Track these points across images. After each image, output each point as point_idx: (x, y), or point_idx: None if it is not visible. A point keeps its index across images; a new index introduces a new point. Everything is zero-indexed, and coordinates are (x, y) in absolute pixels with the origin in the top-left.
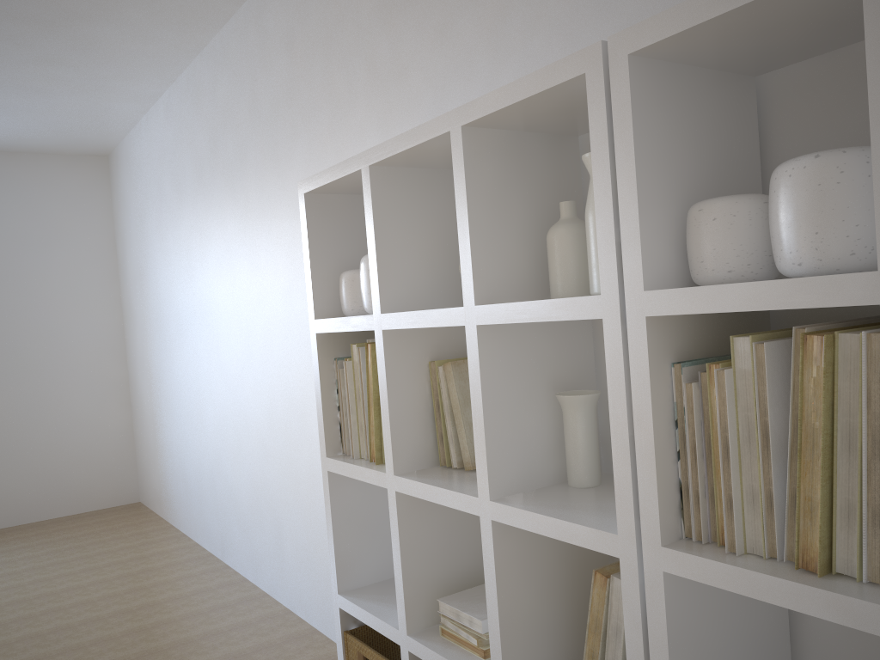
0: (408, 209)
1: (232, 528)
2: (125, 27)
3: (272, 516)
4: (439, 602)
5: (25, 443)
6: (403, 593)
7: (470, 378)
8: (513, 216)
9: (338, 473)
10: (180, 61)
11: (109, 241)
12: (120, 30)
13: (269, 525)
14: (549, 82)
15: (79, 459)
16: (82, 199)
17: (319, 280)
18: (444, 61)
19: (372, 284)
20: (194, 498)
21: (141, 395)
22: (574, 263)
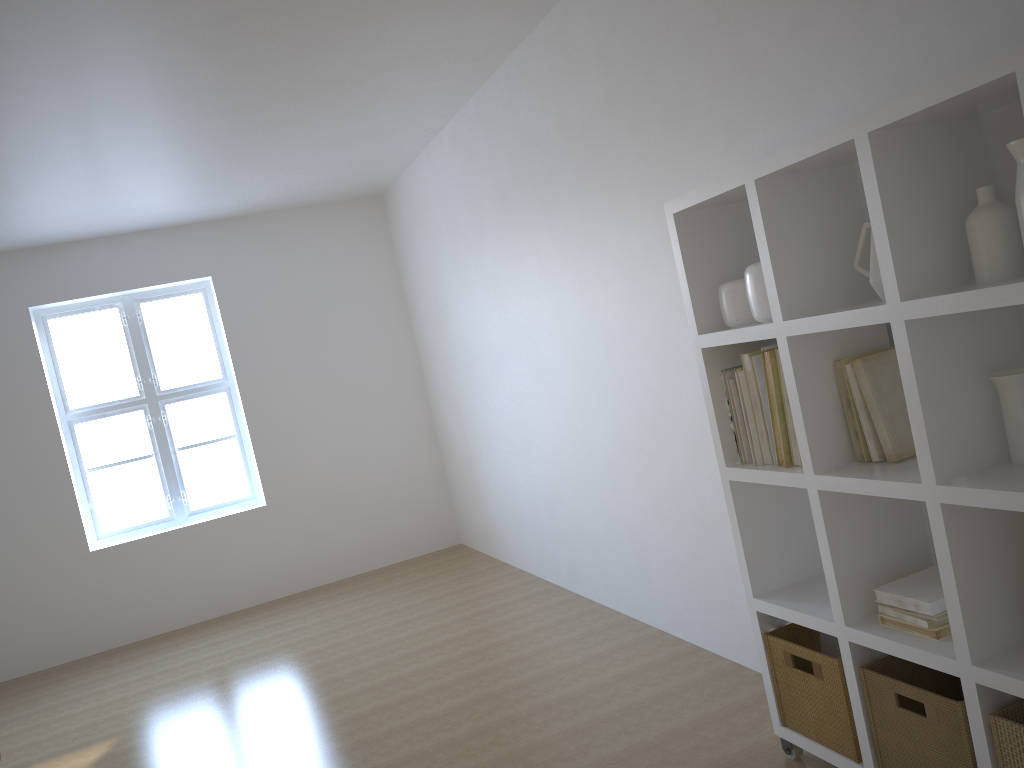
0: (795, 214)
1: (581, 556)
2: (423, 69)
3: (631, 538)
4: (875, 592)
5: (348, 494)
6: (836, 586)
7: (901, 371)
8: (925, 209)
9: (742, 481)
10: (468, 89)
11: (395, 283)
12: (419, 73)
13: (628, 549)
14: (972, 83)
15: (399, 506)
16: (364, 244)
17: (697, 296)
18: (802, 55)
19: (769, 293)
20: (530, 531)
21: (451, 435)
22: (1001, 246)
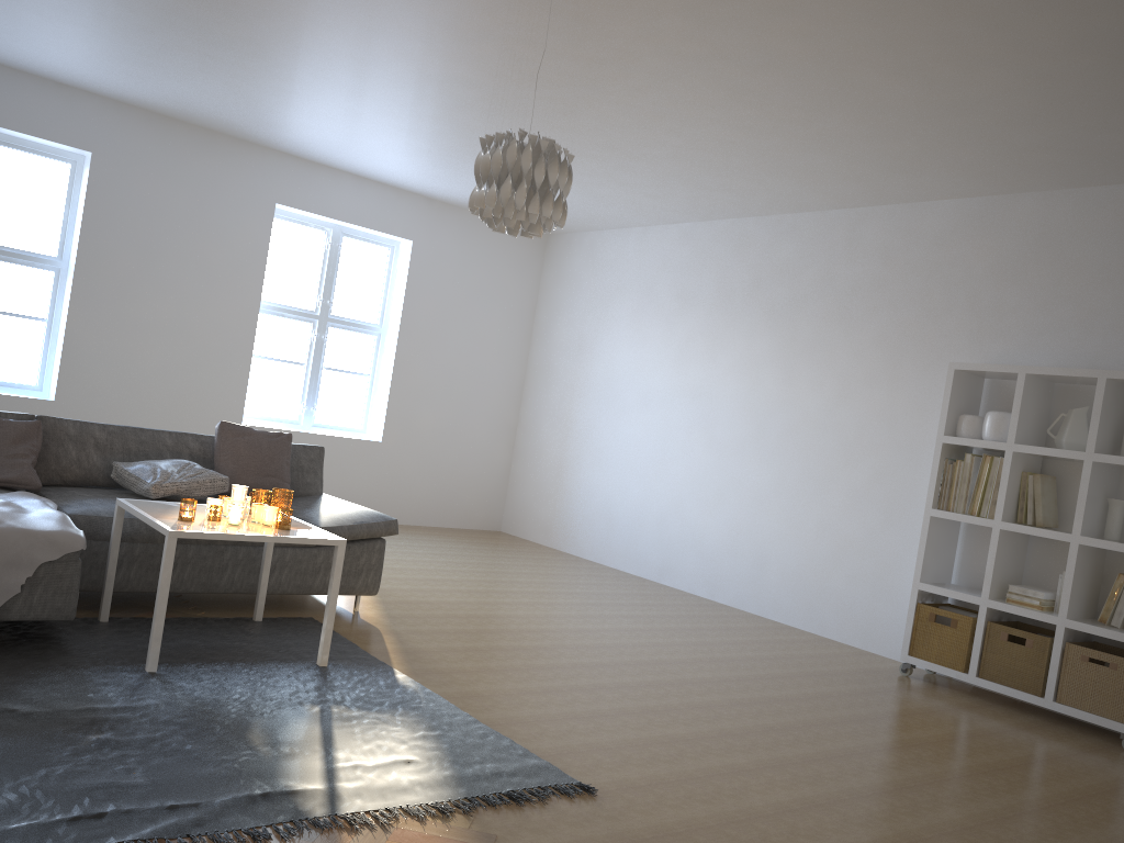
0: (1031, 396)
1: (684, 557)
2: (742, 198)
3: (755, 550)
4: (1009, 586)
5: (440, 458)
6: (991, 578)
7: (1080, 482)
8: (1110, 418)
9: (942, 518)
10: (735, 215)
11: (532, 306)
12: (736, 199)
13: (747, 557)
14: None
15: (470, 482)
16: (523, 266)
17: (949, 415)
18: (1041, 320)
19: (1010, 428)
20: (622, 532)
21: (541, 442)
22: None
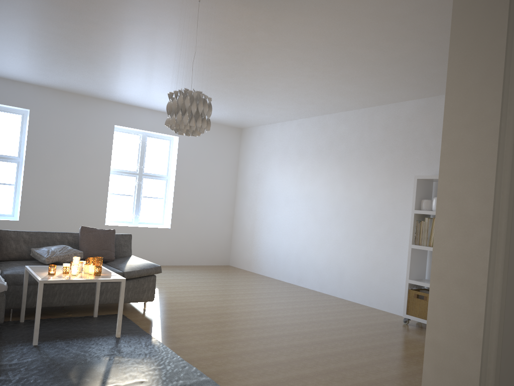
0: None
1: (308, 273)
2: (320, 106)
3: (339, 268)
4: None
5: (198, 234)
6: None
7: None
8: None
9: (416, 248)
10: (320, 114)
11: (236, 161)
12: (317, 107)
13: (335, 271)
14: None
15: (213, 244)
16: (231, 144)
17: (416, 200)
18: None
19: None
20: (281, 263)
21: (244, 223)
22: None
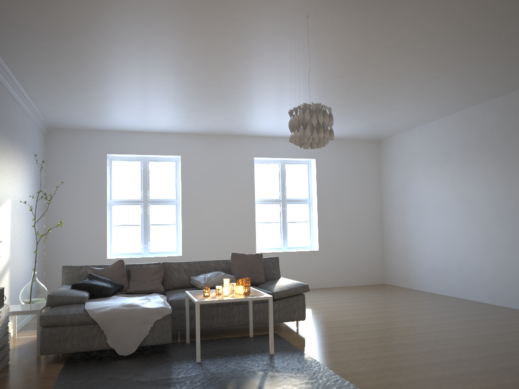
0: None
1: (475, 284)
2: (460, 100)
3: (511, 275)
4: None
5: (347, 253)
6: None
7: None
8: None
9: None
10: (462, 108)
11: (378, 175)
12: (457, 101)
13: (507, 279)
14: None
15: (365, 262)
16: (369, 158)
17: None
18: None
19: None
20: (441, 275)
21: (395, 237)
22: None
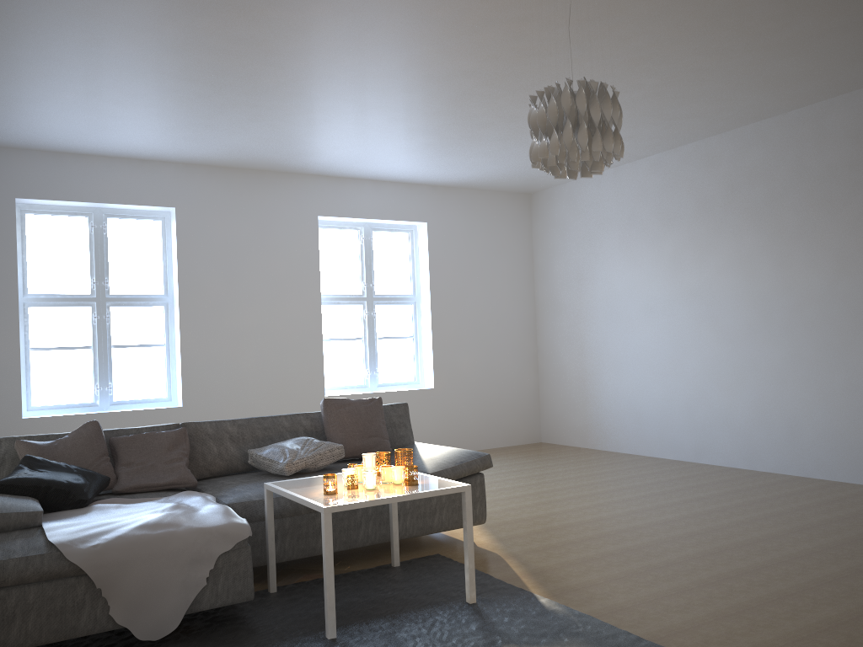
0: None
1: (717, 437)
2: (707, 120)
3: (786, 419)
4: None
5: (482, 392)
6: None
7: None
8: None
9: None
10: (698, 138)
11: (529, 254)
12: (701, 122)
13: (779, 426)
14: None
15: (510, 407)
16: (516, 224)
17: None
18: None
19: None
20: (652, 425)
21: (561, 362)
22: None
